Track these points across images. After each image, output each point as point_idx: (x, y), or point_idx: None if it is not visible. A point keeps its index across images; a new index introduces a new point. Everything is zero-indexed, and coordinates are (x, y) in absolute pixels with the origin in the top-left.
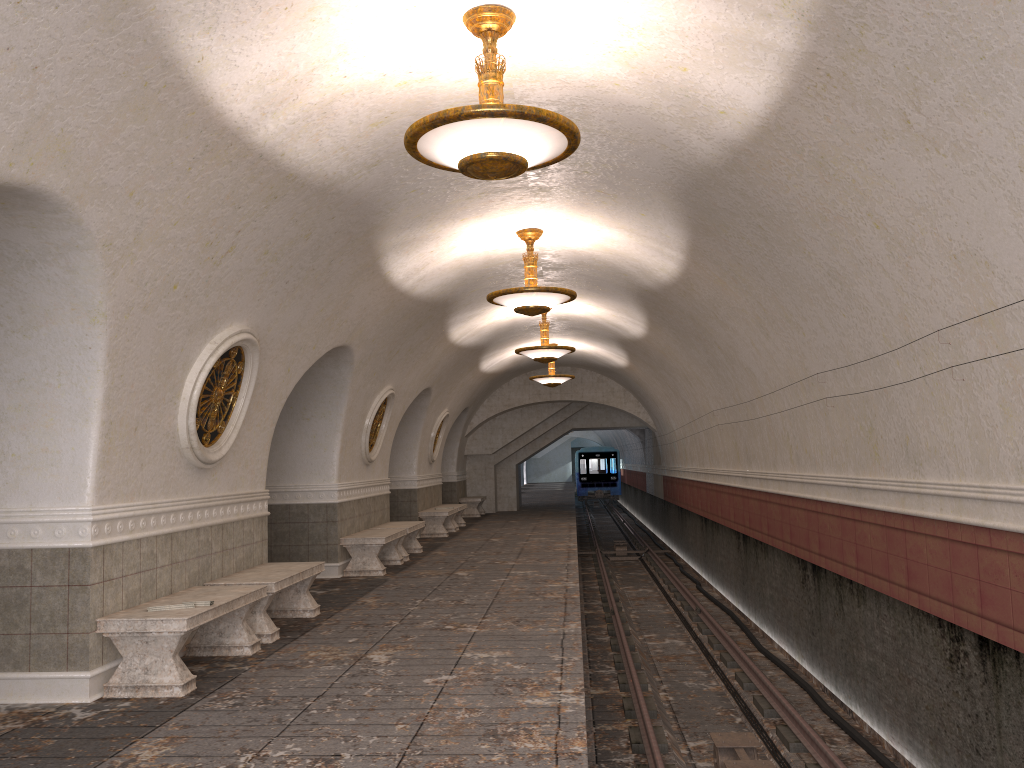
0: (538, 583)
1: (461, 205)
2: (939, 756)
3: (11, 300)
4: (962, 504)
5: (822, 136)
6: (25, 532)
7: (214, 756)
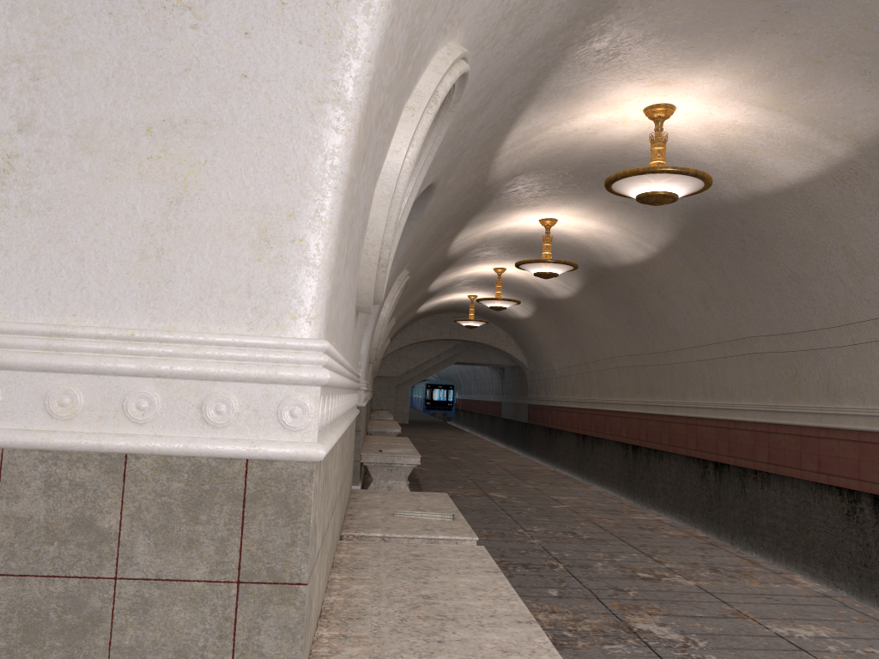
0: (523, 466)
1: (528, 200)
2: (831, 573)
3: None
4: (874, 420)
5: (830, 201)
6: None
7: (500, 529)
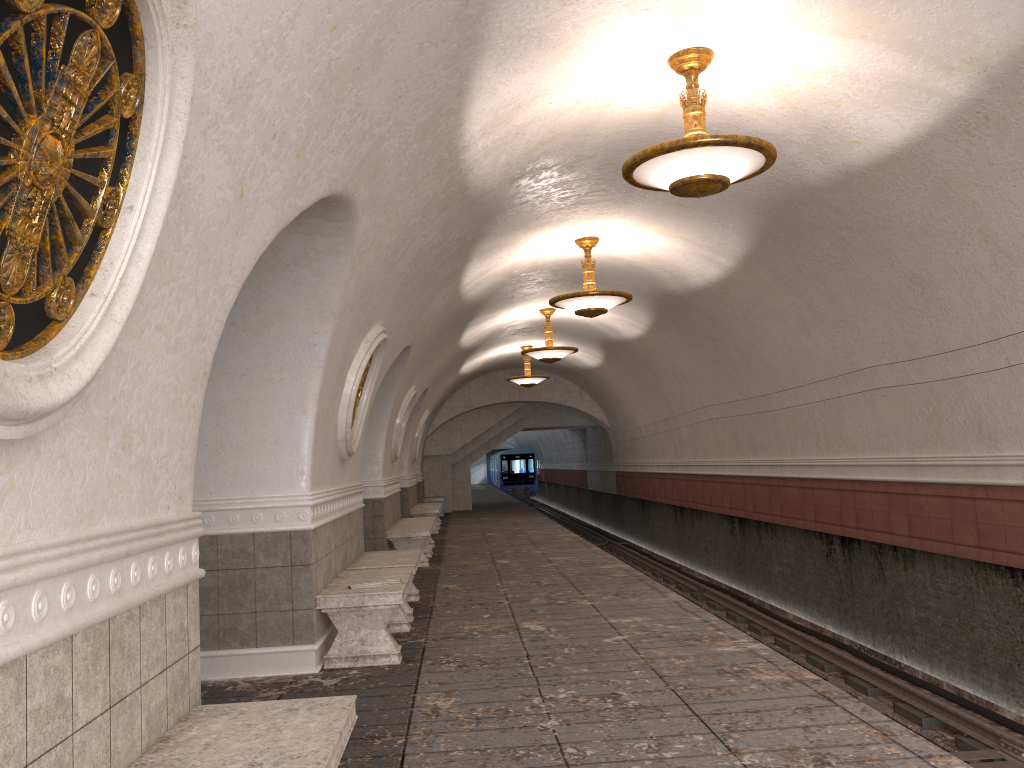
0: (590, 566)
1: (550, 215)
2: (1011, 687)
3: (251, 301)
4: None
5: (954, 165)
6: (246, 518)
7: (506, 701)
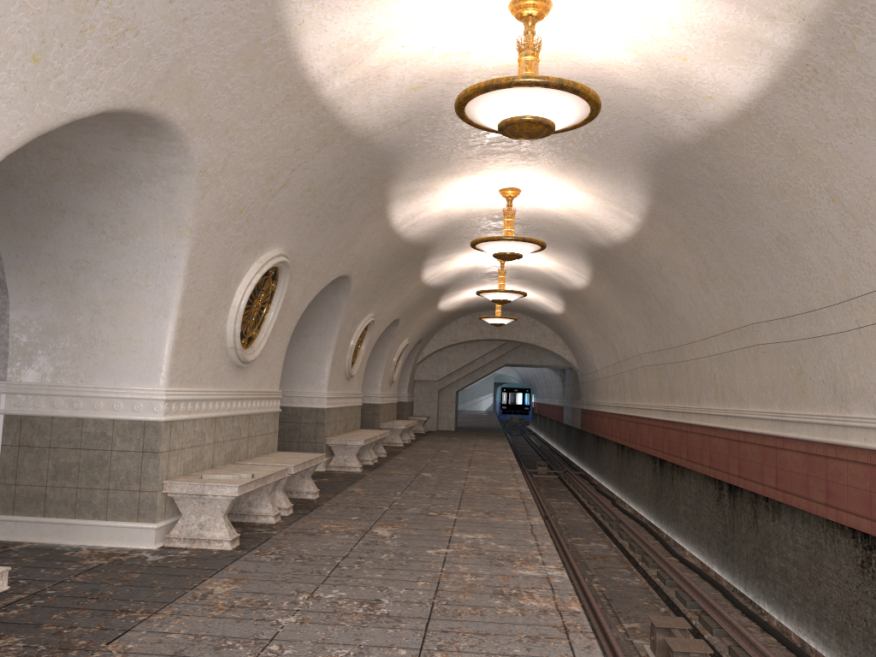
0: (494, 486)
1: (461, 163)
2: (844, 645)
3: (116, 212)
4: None
5: (797, 122)
6: (109, 405)
7: (276, 594)
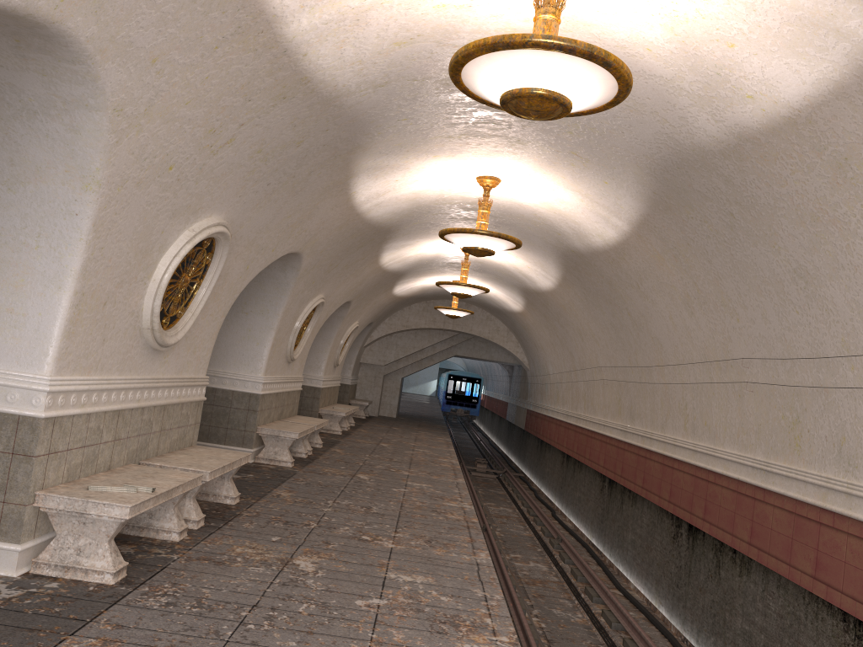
0: (436, 499)
1: (440, 142)
2: None
3: (2, 149)
4: None
5: (858, 138)
6: None
7: None
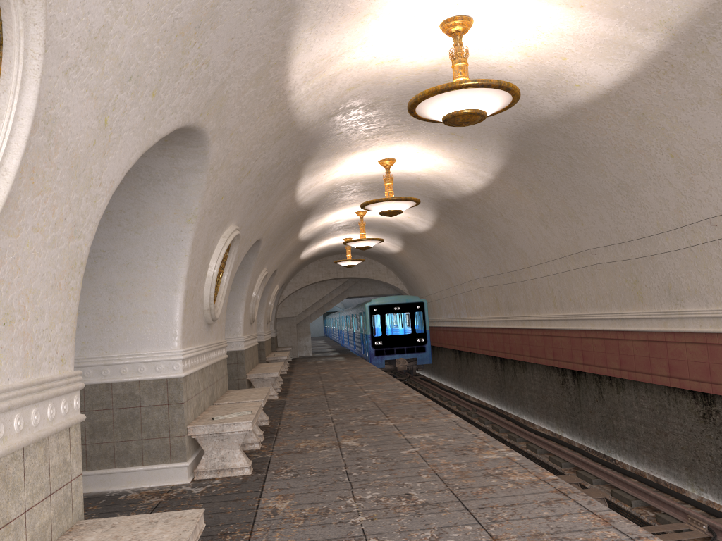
0: (393, 395)
1: (359, 142)
2: (694, 476)
3: (132, 208)
4: (720, 321)
5: (649, 101)
6: (133, 369)
7: (327, 502)
